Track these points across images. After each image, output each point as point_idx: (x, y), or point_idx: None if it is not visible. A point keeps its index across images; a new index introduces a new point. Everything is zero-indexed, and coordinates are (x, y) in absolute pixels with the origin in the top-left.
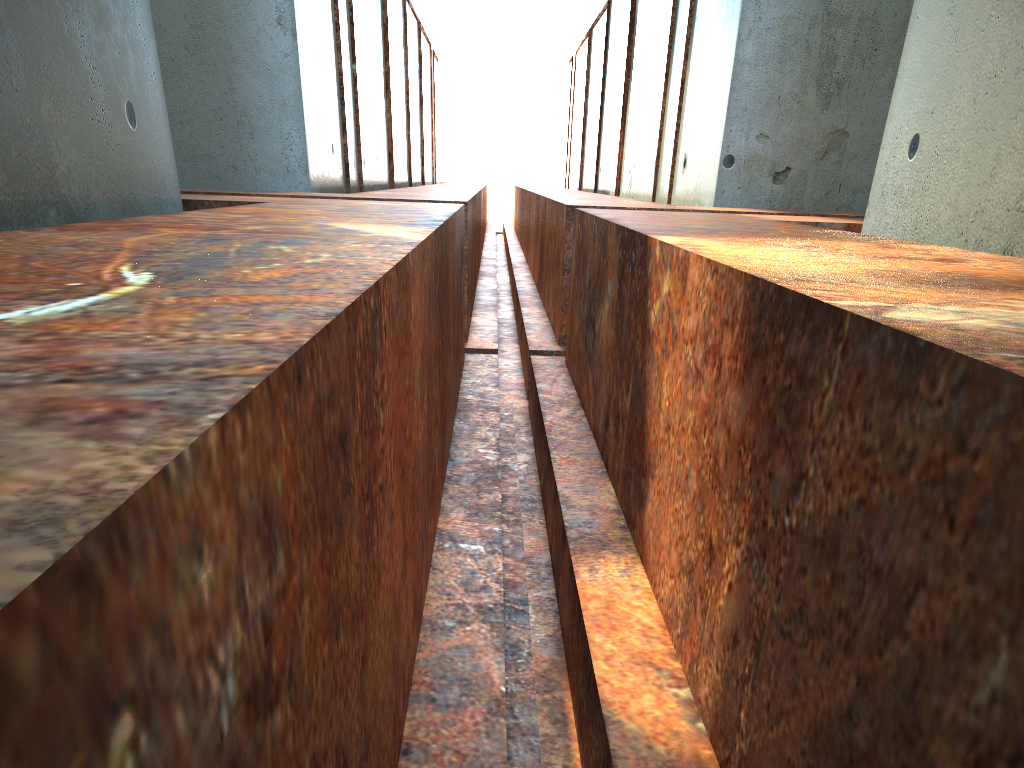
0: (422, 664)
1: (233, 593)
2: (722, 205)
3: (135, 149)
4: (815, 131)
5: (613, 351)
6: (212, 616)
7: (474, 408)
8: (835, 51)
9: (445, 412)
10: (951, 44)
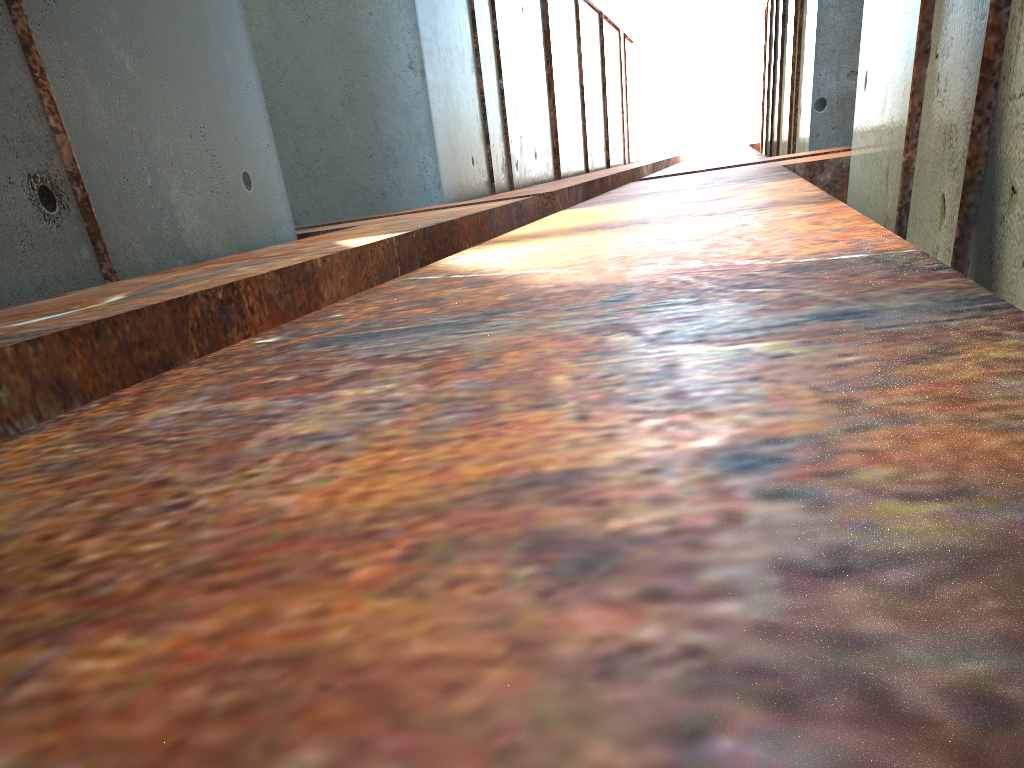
0: None
1: (28, 406)
2: (817, 148)
3: (251, 205)
4: None
5: None
6: (10, 409)
7: None
8: None
9: None
10: None
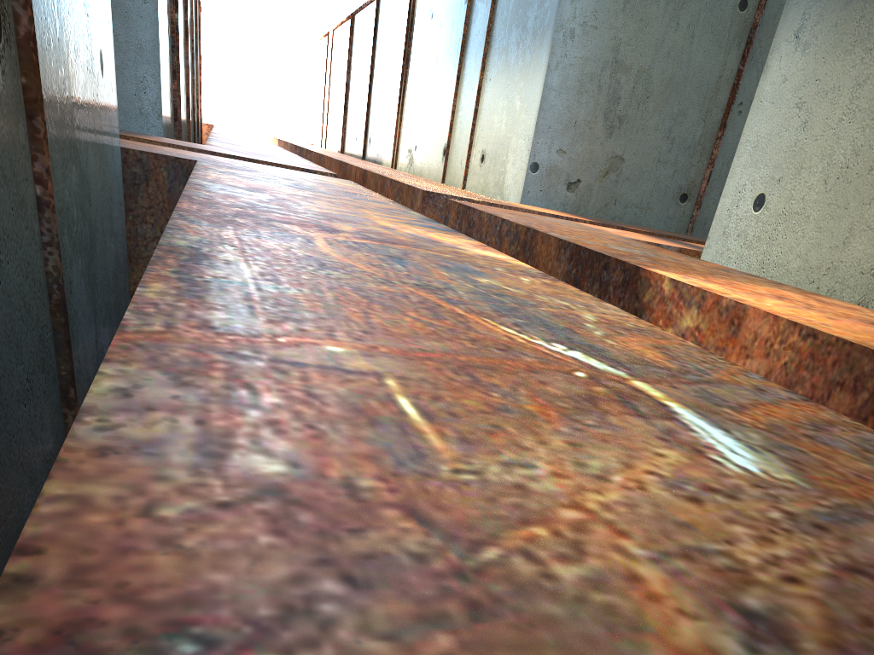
0: None
1: None
2: (527, 203)
3: (103, 99)
4: (600, 154)
5: None
6: None
7: None
8: (619, 93)
9: None
10: (799, 131)
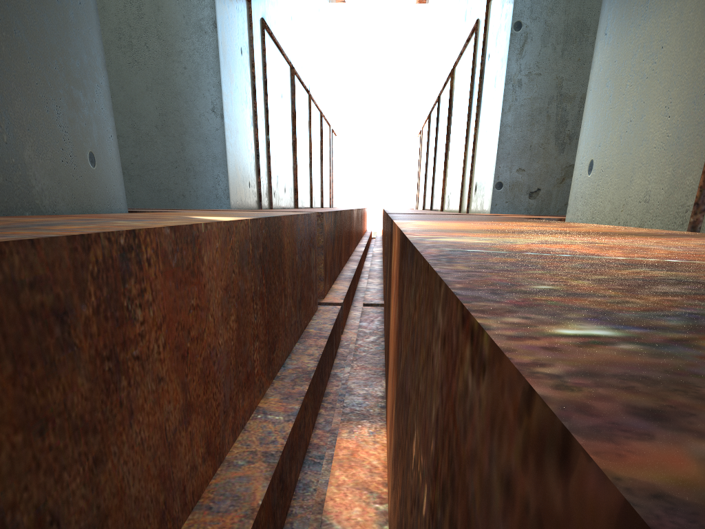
0: (212, 486)
1: None
2: (496, 213)
3: (94, 179)
4: (555, 166)
5: (388, 296)
6: None
7: (312, 336)
8: (566, 117)
9: (275, 335)
10: (608, 104)
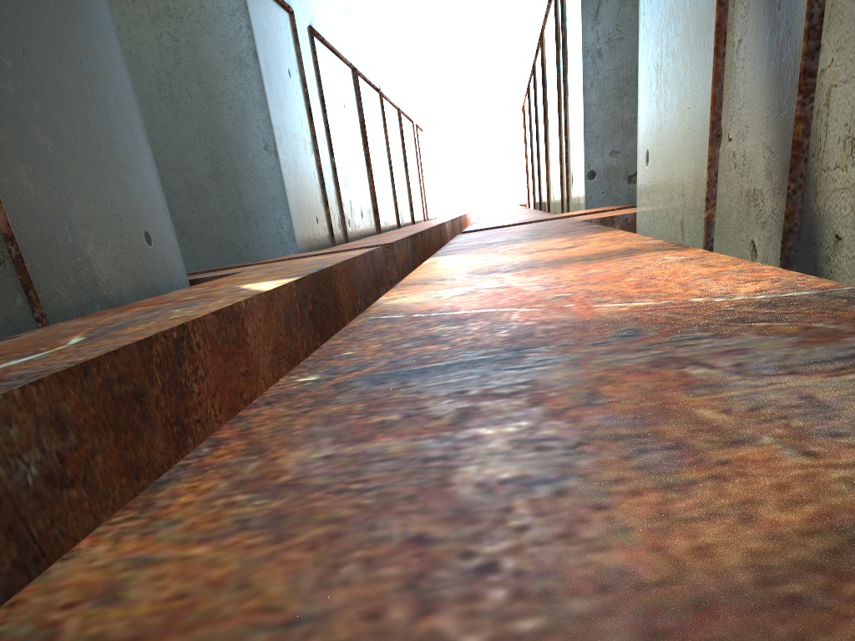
0: None
1: (34, 441)
2: (592, 207)
3: (152, 258)
4: None
5: None
6: (19, 445)
7: None
8: None
9: None
10: (652, 90)
